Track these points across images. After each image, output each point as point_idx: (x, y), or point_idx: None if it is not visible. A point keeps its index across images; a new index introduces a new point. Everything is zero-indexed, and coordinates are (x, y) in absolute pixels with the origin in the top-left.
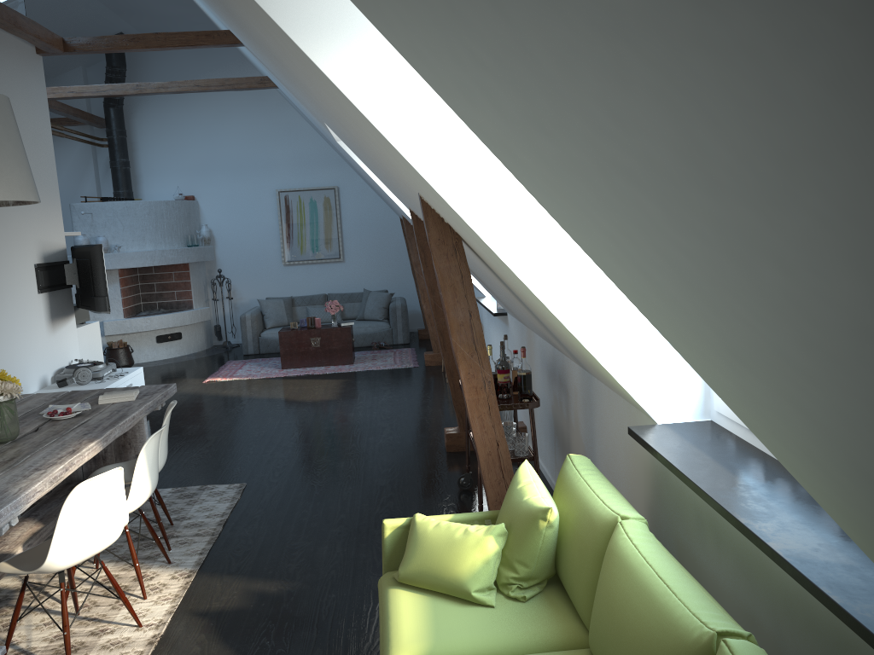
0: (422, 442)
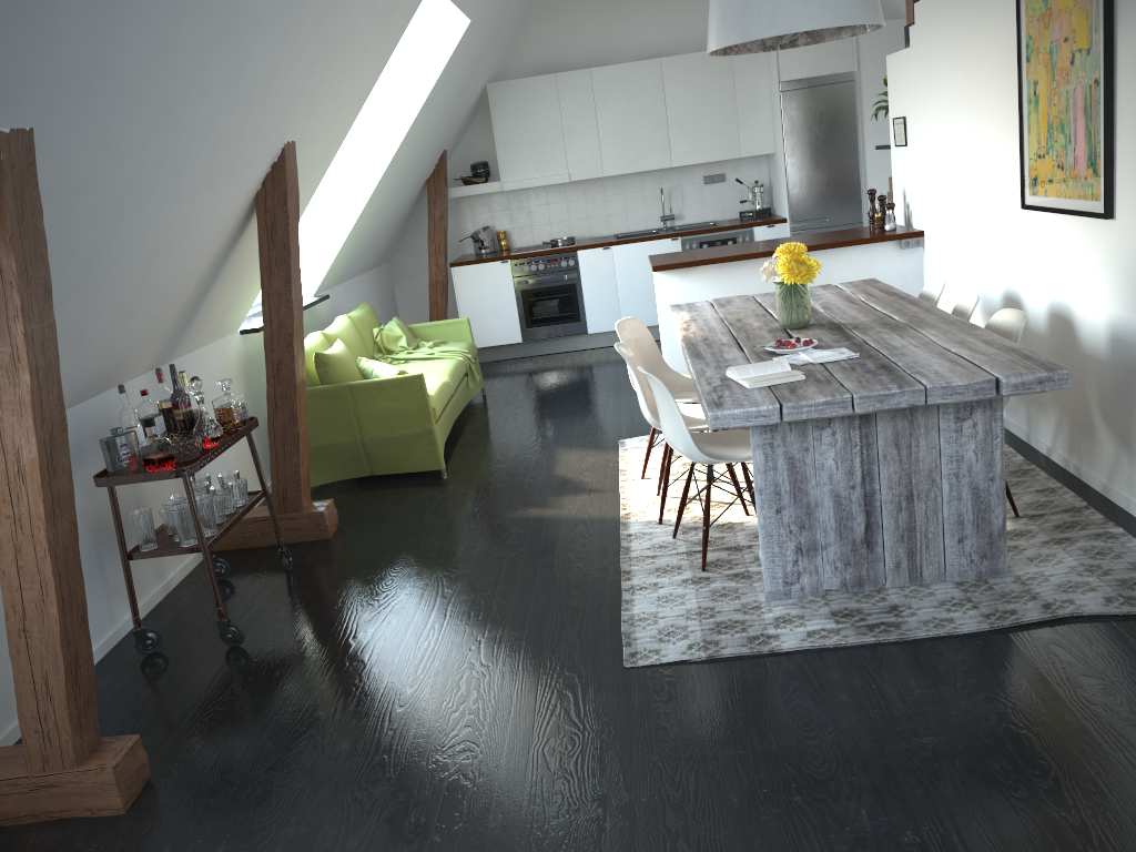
0: (159, 846)
